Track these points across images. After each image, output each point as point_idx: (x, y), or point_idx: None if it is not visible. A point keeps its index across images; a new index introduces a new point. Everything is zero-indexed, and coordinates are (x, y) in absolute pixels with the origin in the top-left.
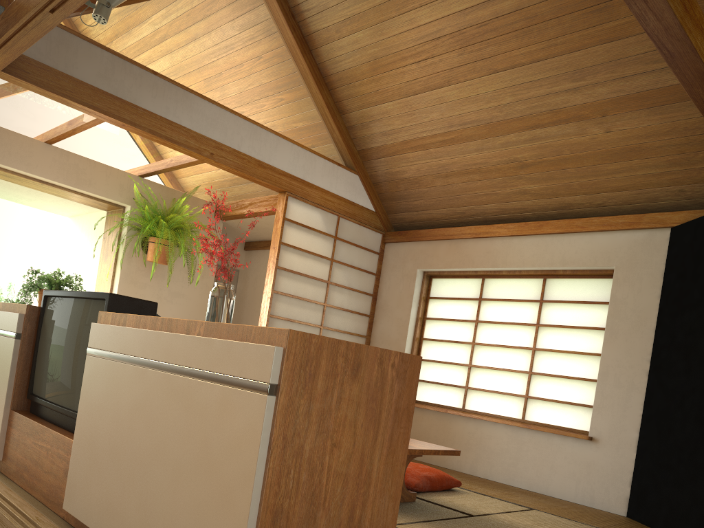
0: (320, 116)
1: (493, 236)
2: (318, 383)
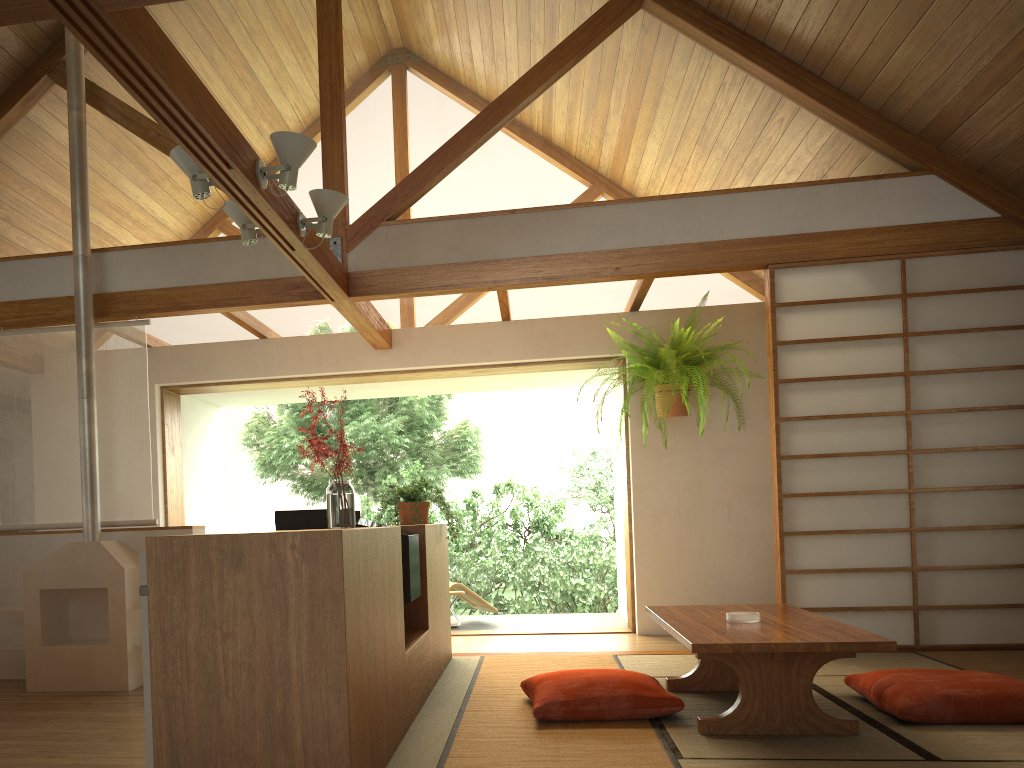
0: (821, 121)
1: None
2: (191, 579)
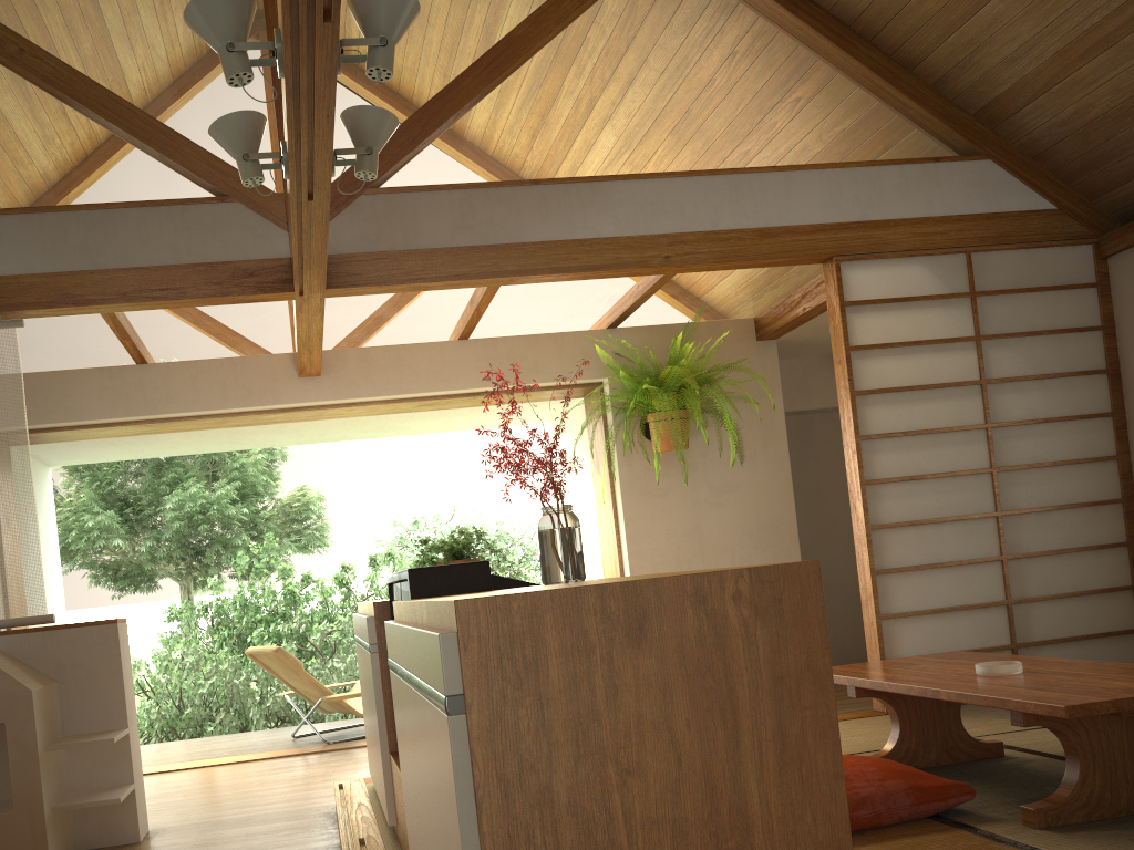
0: (868, 94)
1: None
2: (551, 673)
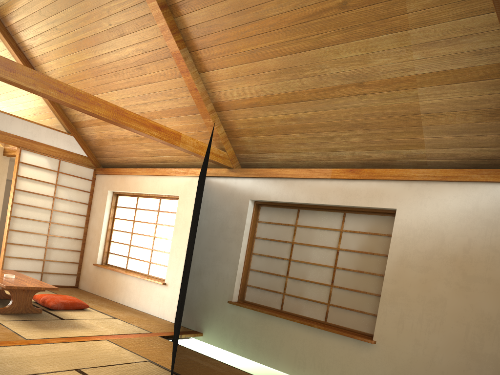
0: (45, 103)
1: (137, 174)
2: None
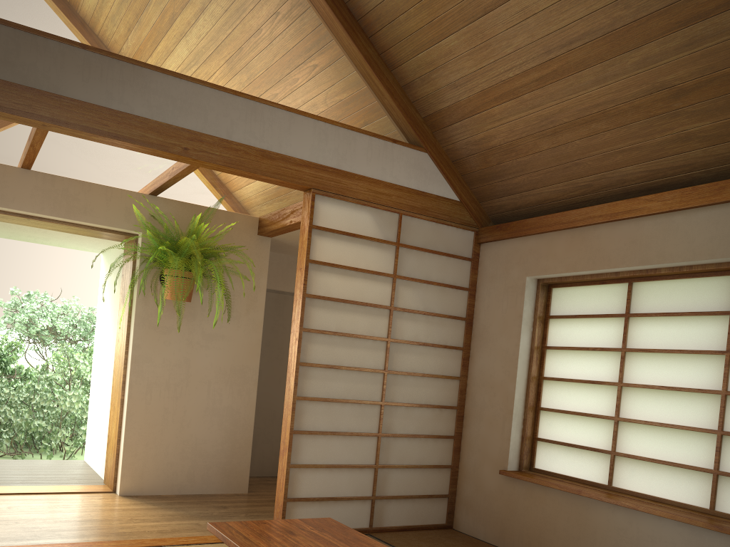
0: (360, 77)
1: (639, 215)
2: None
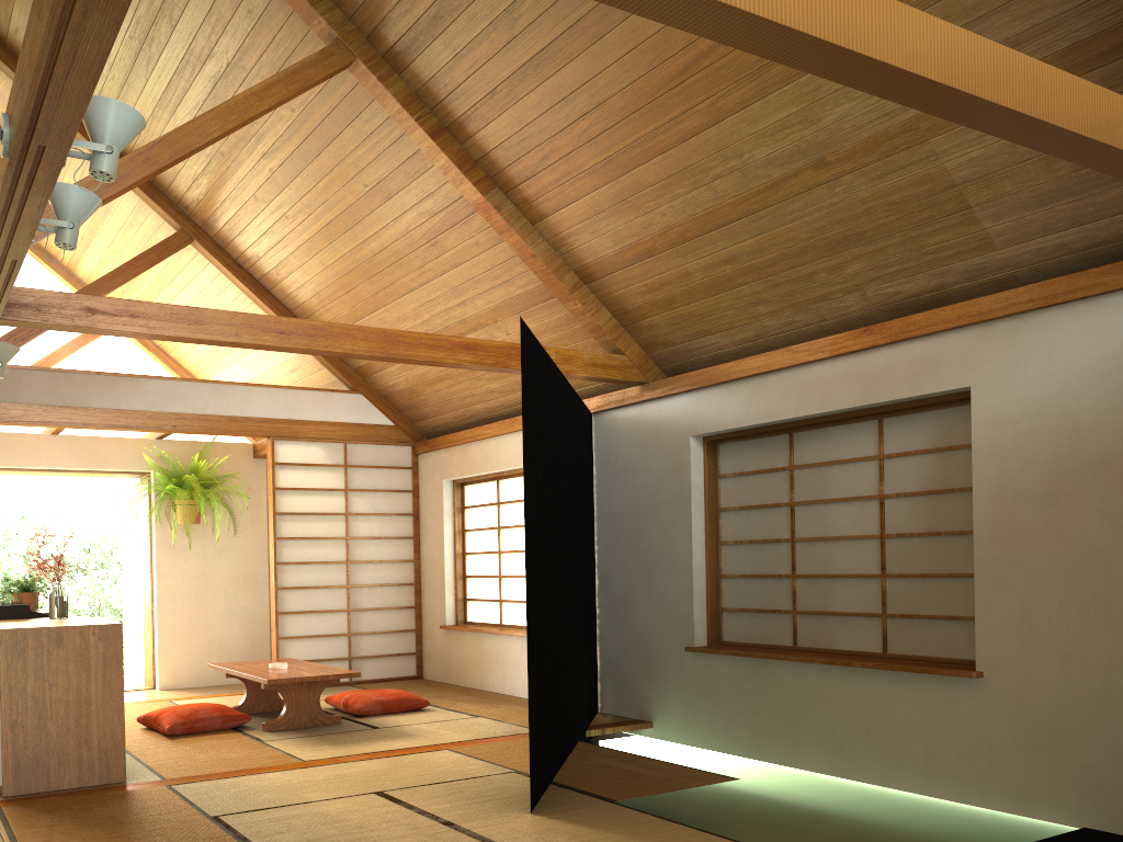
0: None
1: (485, 437)
2: (29, 653)
